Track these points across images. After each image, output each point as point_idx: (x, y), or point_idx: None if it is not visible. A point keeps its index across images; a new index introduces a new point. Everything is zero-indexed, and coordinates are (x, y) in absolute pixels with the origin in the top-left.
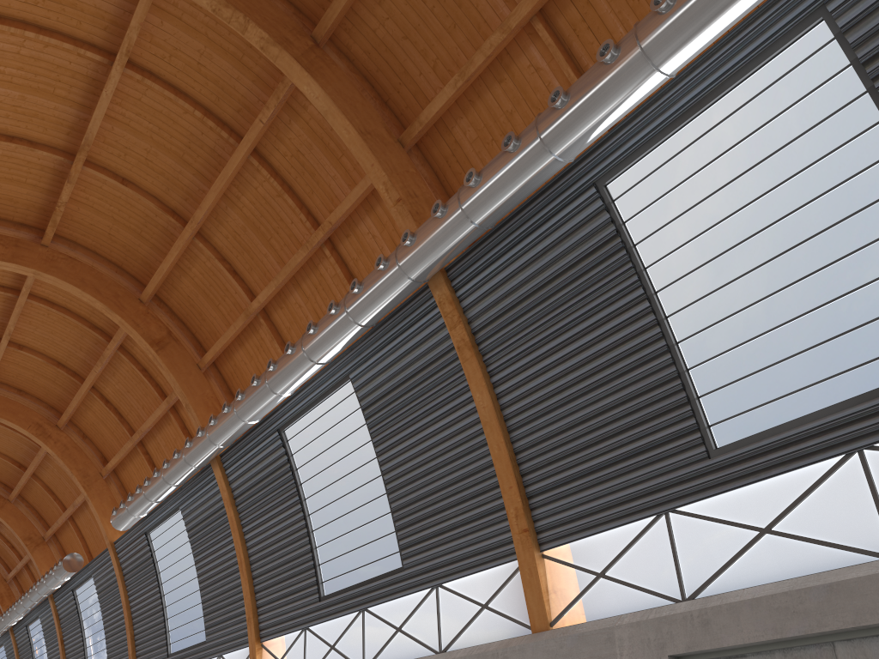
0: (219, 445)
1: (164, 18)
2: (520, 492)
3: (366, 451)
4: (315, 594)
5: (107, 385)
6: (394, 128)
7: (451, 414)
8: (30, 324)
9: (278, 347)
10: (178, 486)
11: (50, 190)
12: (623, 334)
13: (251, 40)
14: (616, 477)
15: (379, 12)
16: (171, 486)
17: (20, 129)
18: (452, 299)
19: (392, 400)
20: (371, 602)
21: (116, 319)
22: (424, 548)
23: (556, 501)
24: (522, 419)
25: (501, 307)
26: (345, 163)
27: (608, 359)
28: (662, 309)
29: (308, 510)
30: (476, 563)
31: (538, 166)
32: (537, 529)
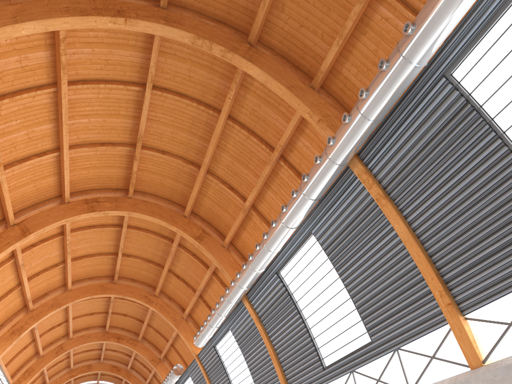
0: (244, 288)
1: (166, 57)
2: (439, 280)
3: (332, 275)
4: (320, 366)
5: (176, 267)
6: (306, 80)
7: (381, 241)
8: (130, 242)
9: (265, 225)
10: (226, 316)
11: (127, 167)
12: (487, 164)
13: (215, 53)
14: (506, 258)
15: (283, 16)
16: (222, 317)
17: (106, 138)
18: (366, 171)
19: (341, 240)
20: (356, 366)
21: (174, 229)
22: (383, 327)
23: (466, 281)
24: (429, 234)
25: (399, 168)
26: (281, 109)
27: (480, 183)
28: (511, 141)
29: (304, 317)
30: (420, 330)
31: (405, 74)
32: (457, 302)
